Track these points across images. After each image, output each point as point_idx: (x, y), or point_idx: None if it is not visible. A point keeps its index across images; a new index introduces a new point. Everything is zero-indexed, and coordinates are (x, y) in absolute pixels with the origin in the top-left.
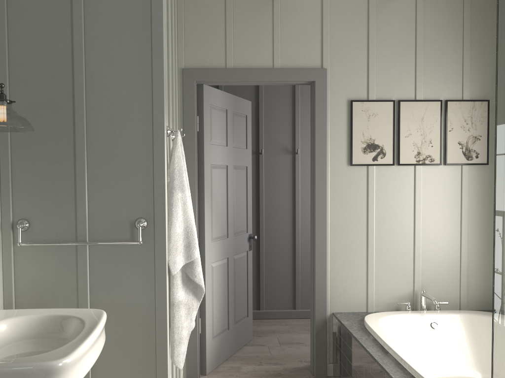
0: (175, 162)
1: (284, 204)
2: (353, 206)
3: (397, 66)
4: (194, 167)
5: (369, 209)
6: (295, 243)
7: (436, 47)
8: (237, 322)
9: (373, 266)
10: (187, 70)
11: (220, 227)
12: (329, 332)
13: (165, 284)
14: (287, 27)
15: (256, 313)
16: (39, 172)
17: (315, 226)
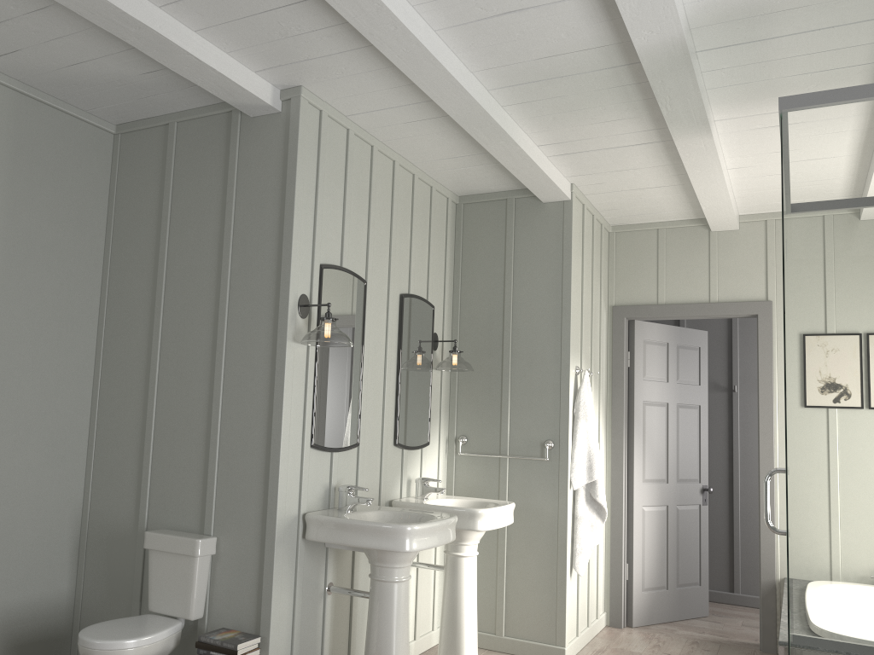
0: (580, 396)
1: None
2: None
3: None
4: (621, 402)
5: None
6: None
7: None
8: (682, 586)
9: None
10: (617, 307)
11: (655, 469)
12: (780, 601)
13: (567, 495)
14: (725, 260)
15: (727, 596)
16: (476, 400)
17: (760, 473)
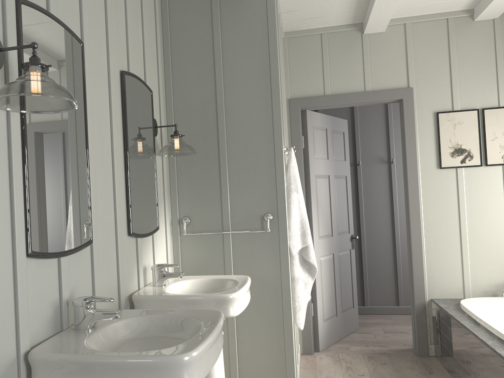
0: (290, 171)
1: (382, 209)
2: (445, 204)
3: (479, 79)
4: (301, 177)
5: (460, 206)
6: (395, 245)
7: None
8: (344, 311)
9: (467, 256)
10: (293, 100)
11: (325, 227)
12: (429, 317)
13: (288, 261)
14: (375, 57)
15: (361, 309)
16: (196, 183)
17: (410, 222)
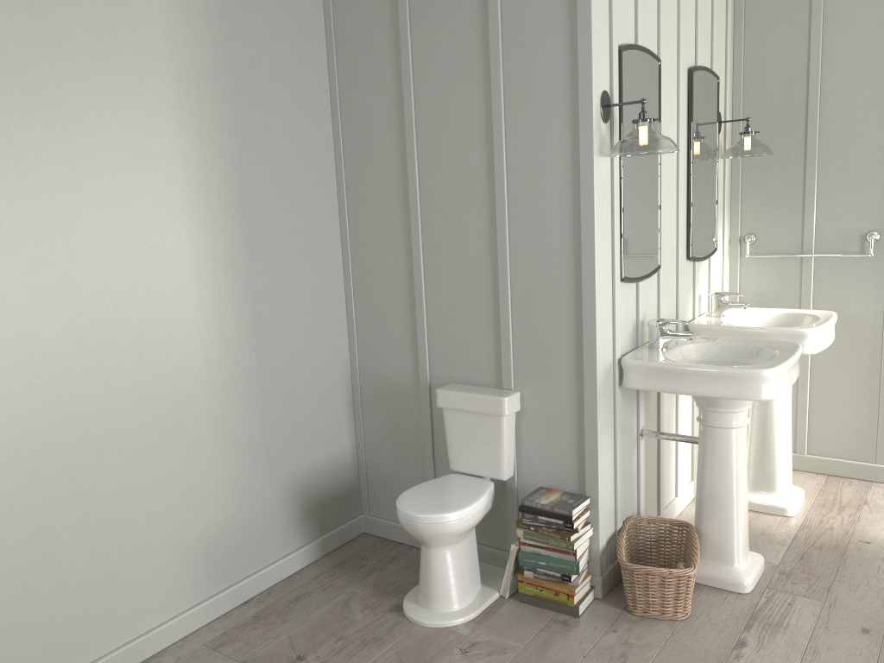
0: None
1: None
2: None
3: None
4: None
5: None
6: None
7: None
8: None
9: None
10: None
11: None
12: None
13: None
14: None
15: None
16: (767, 190)
17: None
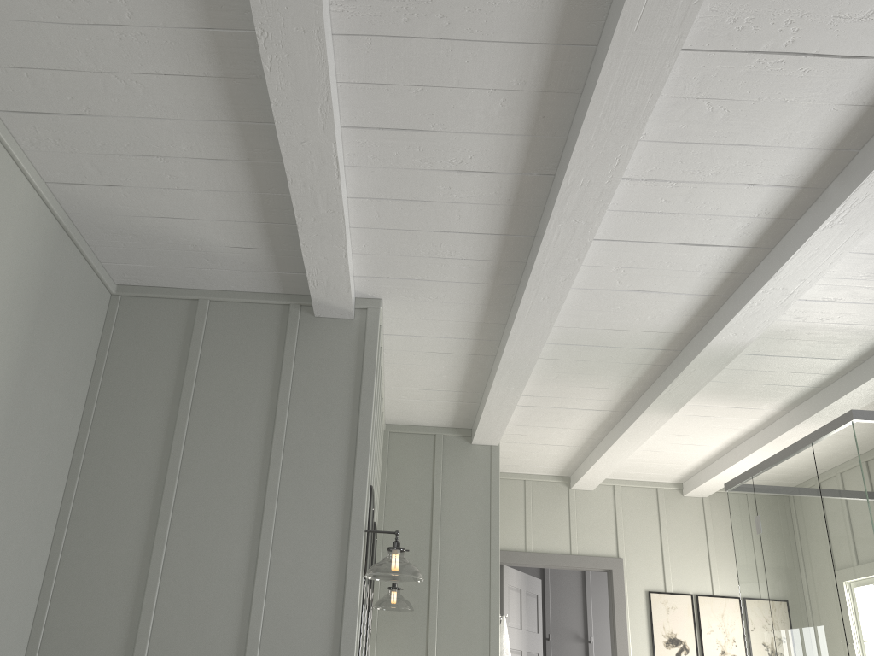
0: (503, 644)
1: None
2: None
3: (691, 559)
4: None
5: None
6: None
7: (727, 544)
8: None
9: None
10: None
11: None
12: None
13: None
14: (583, 516)
15: None
16: (398, 644)
17: None
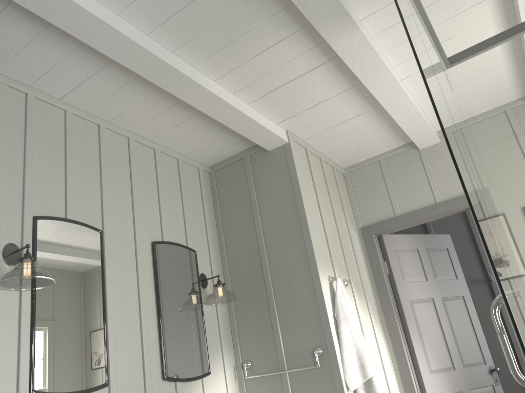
0: (337, 301)
1: None
2: None
3: None
4: (390, 305)
5: None
6: None
7: None
8: None
9: None
10: (364, 228)
11: (439, 359)
12: None
13: None
14: (438, 167)
15: None
16: (252, 326)
17: None
